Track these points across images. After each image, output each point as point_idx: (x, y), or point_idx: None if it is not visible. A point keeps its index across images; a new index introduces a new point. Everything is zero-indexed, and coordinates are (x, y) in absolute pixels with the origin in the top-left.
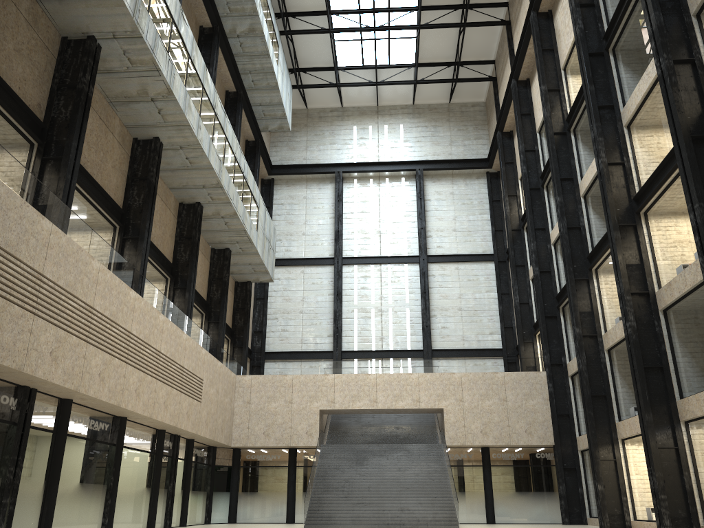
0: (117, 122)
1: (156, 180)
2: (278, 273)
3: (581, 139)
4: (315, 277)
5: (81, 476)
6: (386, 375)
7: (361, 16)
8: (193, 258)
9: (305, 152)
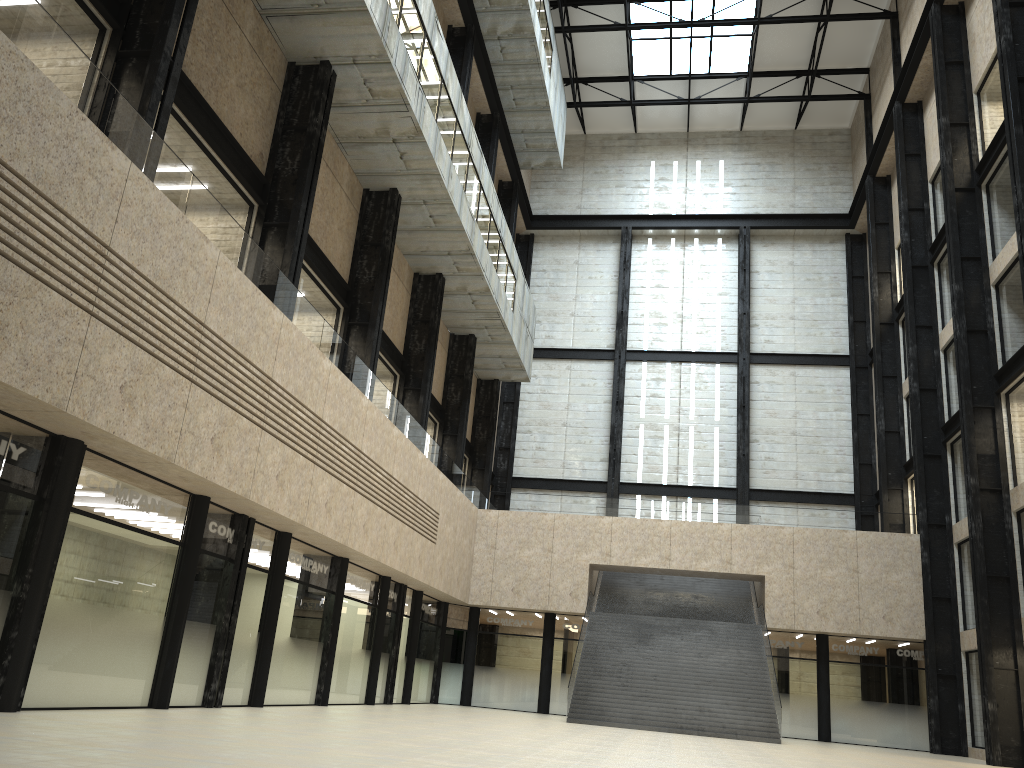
0: (346, 168)
1: (392, 247)
2: (535, 368)
3: (998, 200)
4: (586, 376)
5: (296, 629)
6: (684, 522)
7: (672, 4)
8: (430, 350)
9: (580, 198)
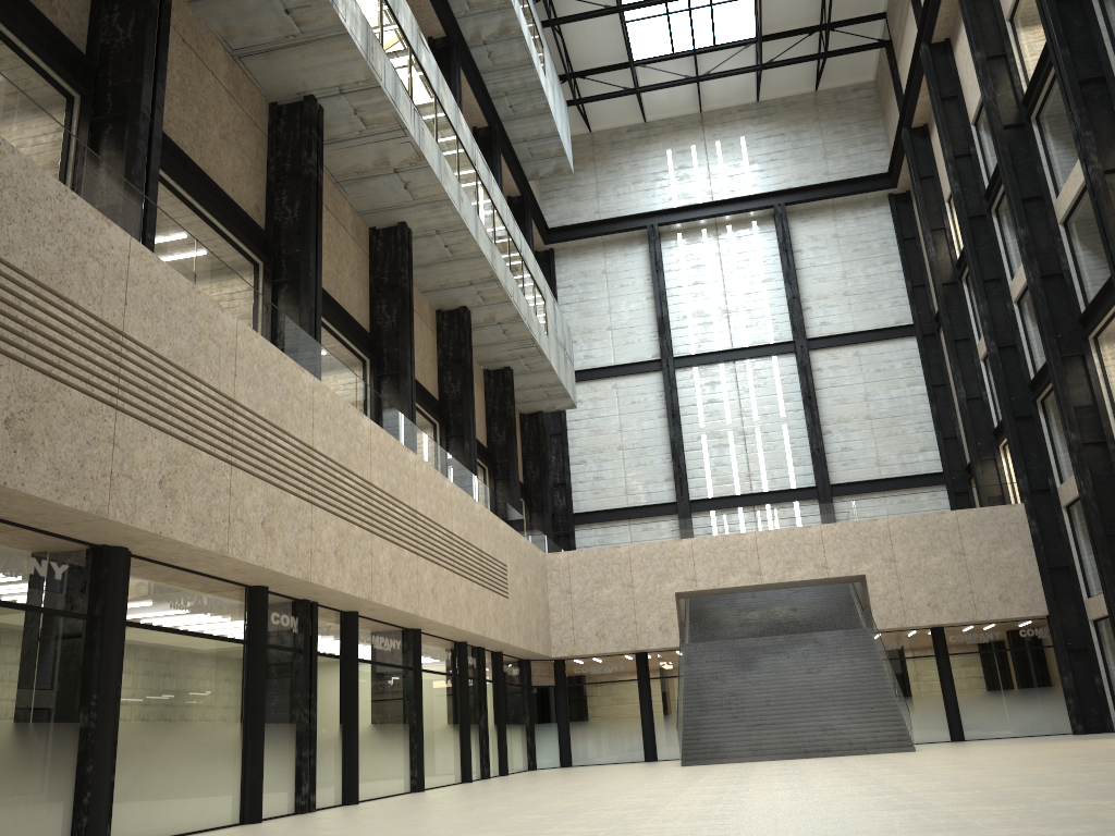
0: (347, 209)
1: (410, 285)
2: (578, 392)
3: (1051, 131)
4: (634, 392)
5: (379, 714)
6: (770, 532)
7: None
8: (468, 391)
9: (596, 202)
